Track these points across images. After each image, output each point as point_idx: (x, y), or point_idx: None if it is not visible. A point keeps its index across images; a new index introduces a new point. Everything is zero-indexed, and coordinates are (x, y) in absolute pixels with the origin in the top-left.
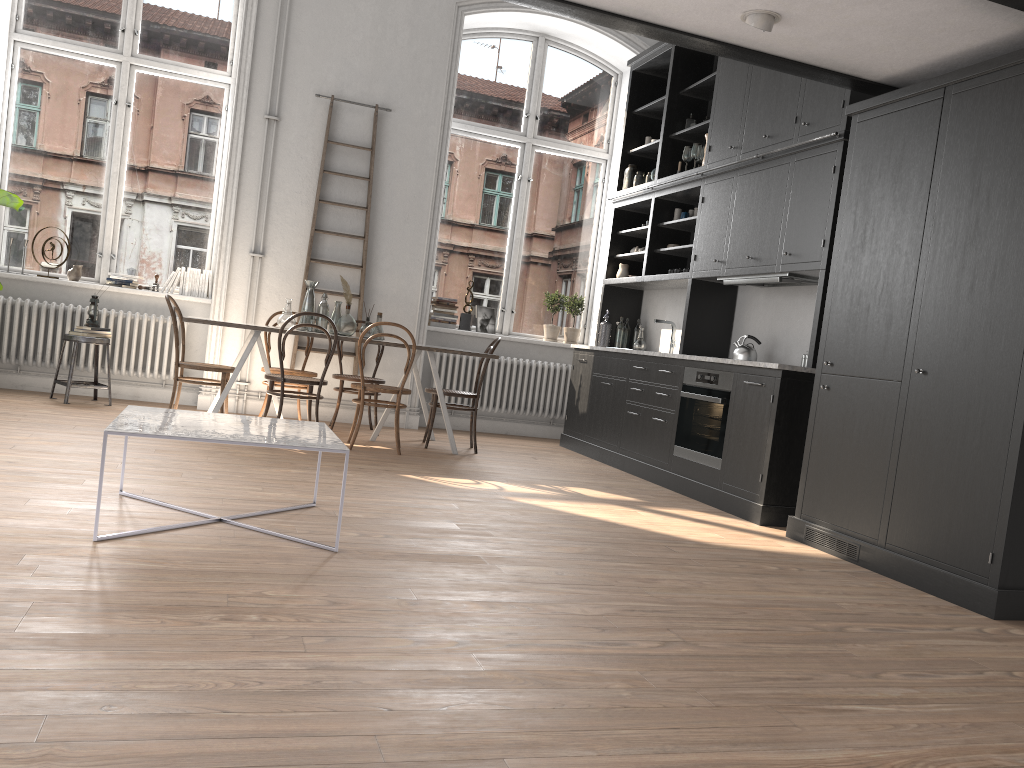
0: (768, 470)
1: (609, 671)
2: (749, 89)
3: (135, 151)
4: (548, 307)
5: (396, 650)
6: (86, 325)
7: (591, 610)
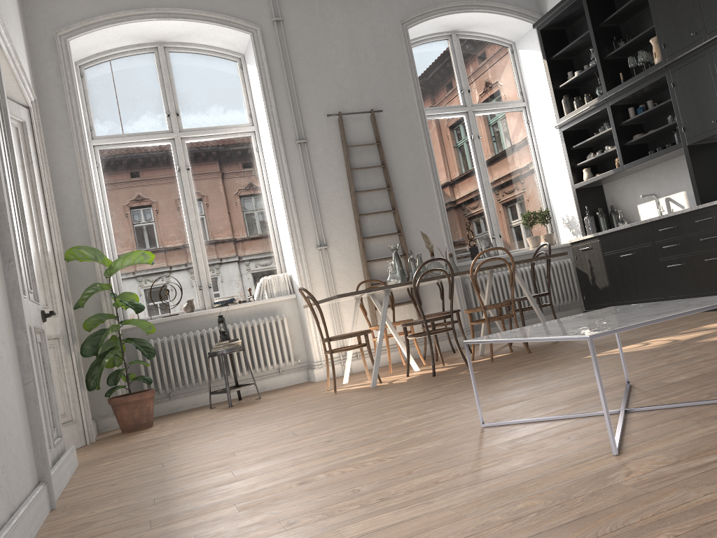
0: None
1: None
2: None
3: (202, 201)
4: (526, 224)
5: None
6: (221, 340)
7: None
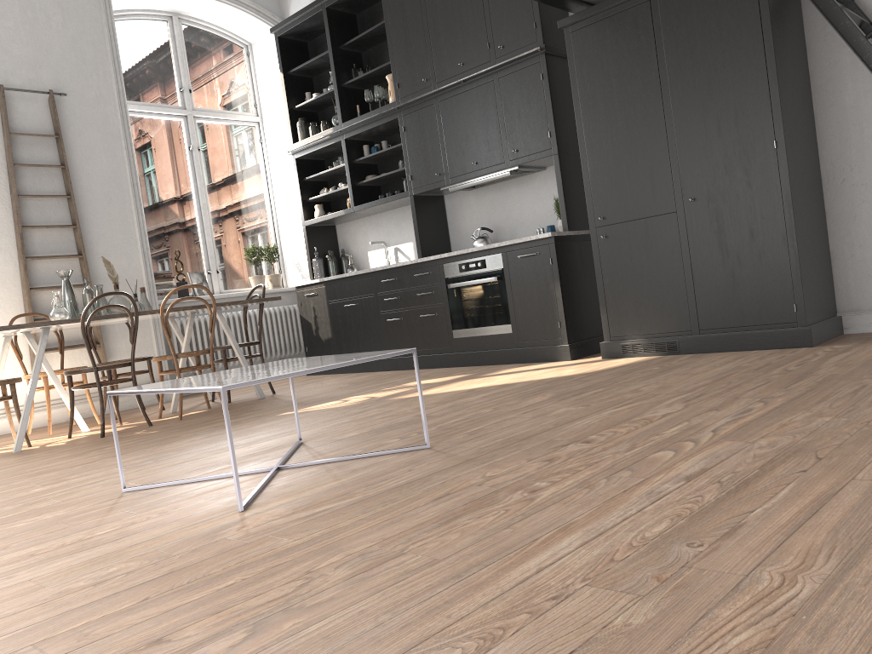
0: (565, 316)
1: (797, 417)
2: (428, 30)
3: None
4: (249, 260)
5: (681, 456)
6: None
7: (673, 408)
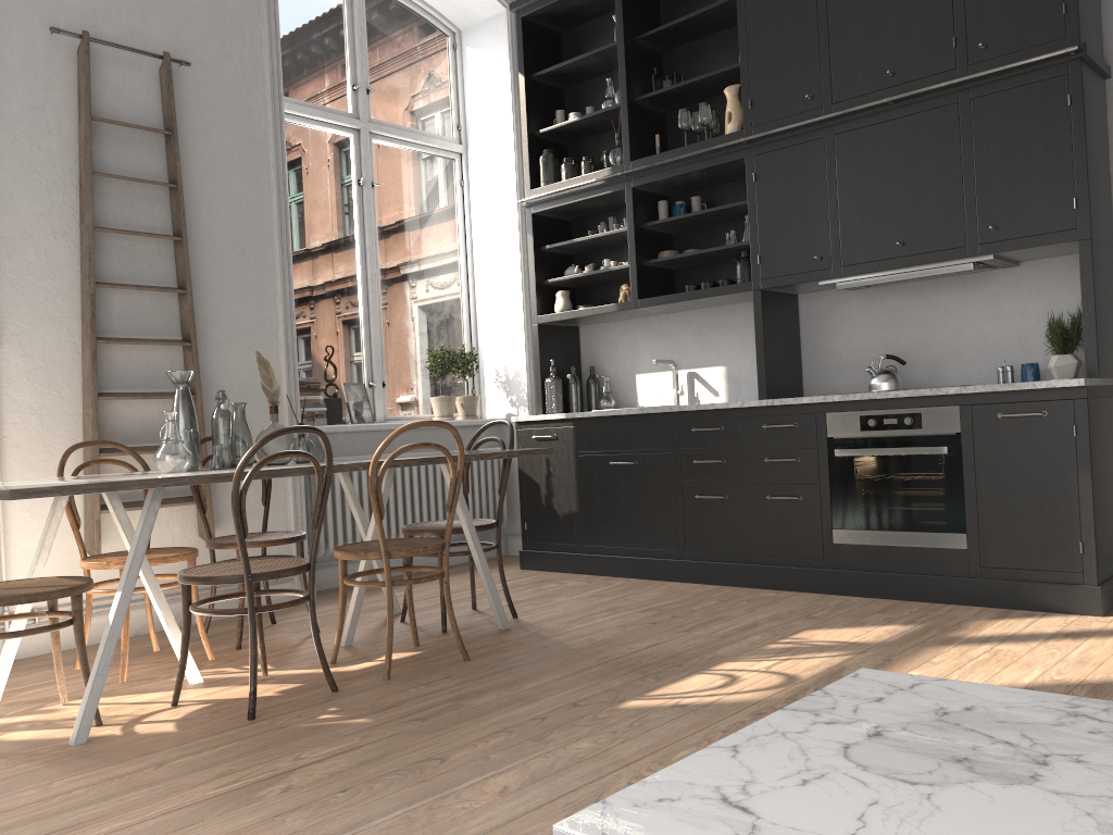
0: (1095, 534)
1: None
2: (826, 12)
3: None
4: (434, 371)
5: None
6: None
7: None
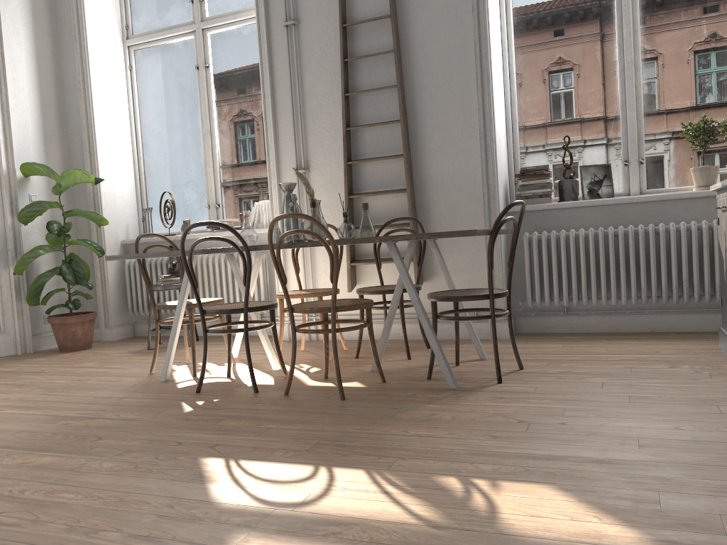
0: None
1: None
2: None
3: (219, 106)
4: (692, 142)
5: None
6: (167, 274)
7: None
